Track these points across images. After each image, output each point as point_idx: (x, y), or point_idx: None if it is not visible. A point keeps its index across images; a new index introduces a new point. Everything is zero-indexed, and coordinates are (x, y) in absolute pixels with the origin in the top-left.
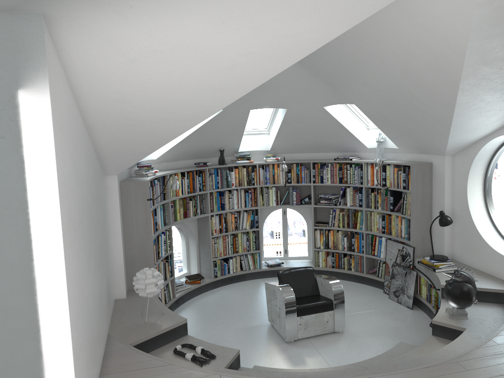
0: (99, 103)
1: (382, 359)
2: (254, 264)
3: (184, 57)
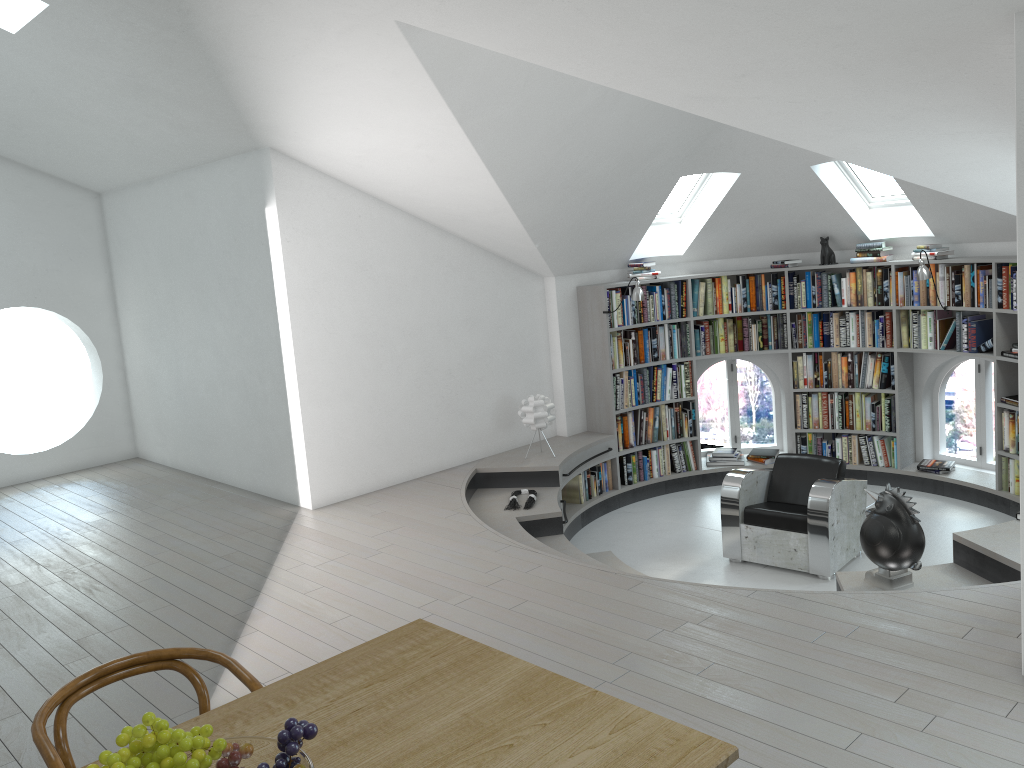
0: (402, 202)
1: None
2: (886, 458)
3: (383, 157)
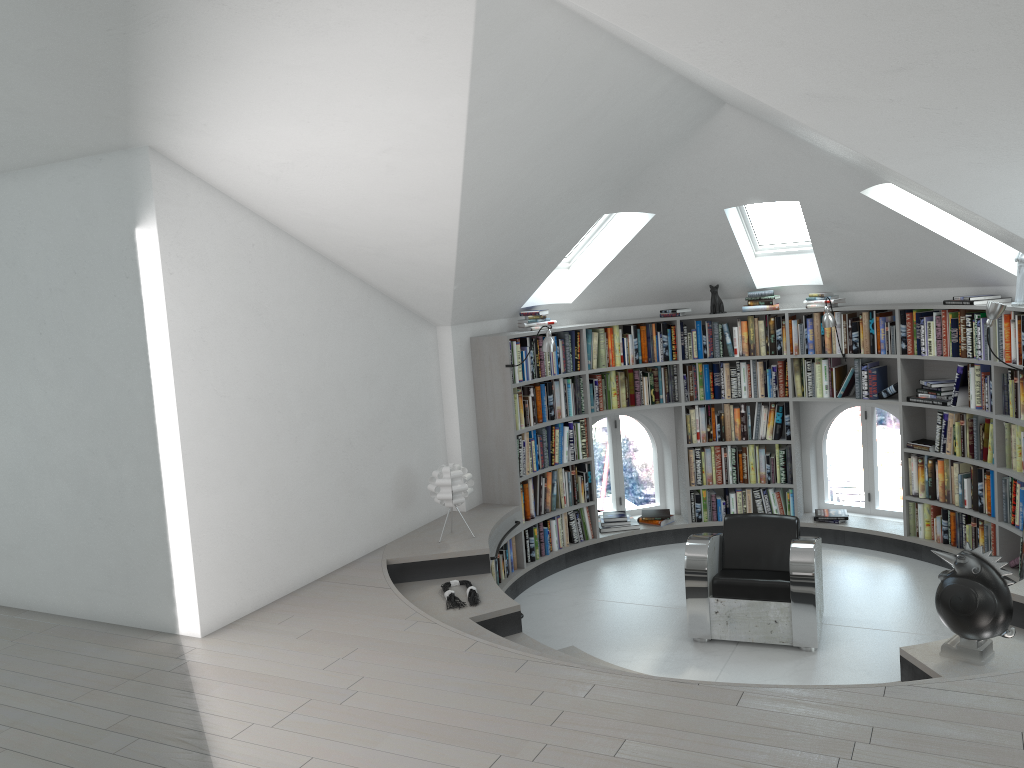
0: (305, 229)
1: None
2: (782, 510)
3: (320, 166)
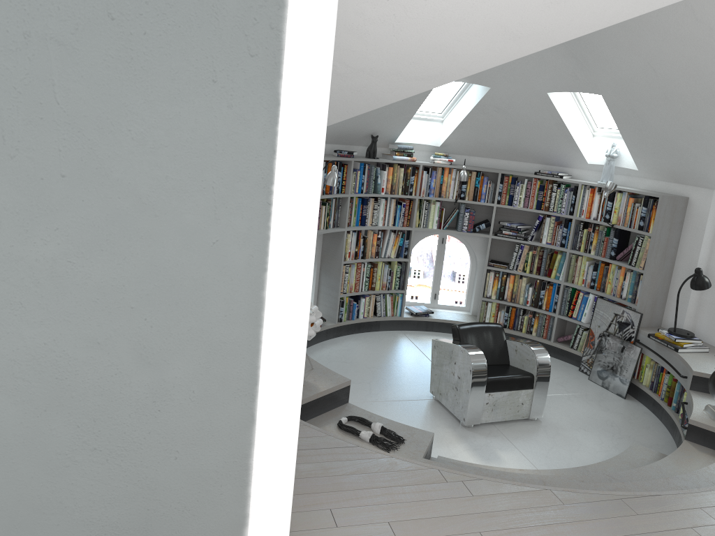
0: None
1: (615, 465)
2: (393, 309)
3: None
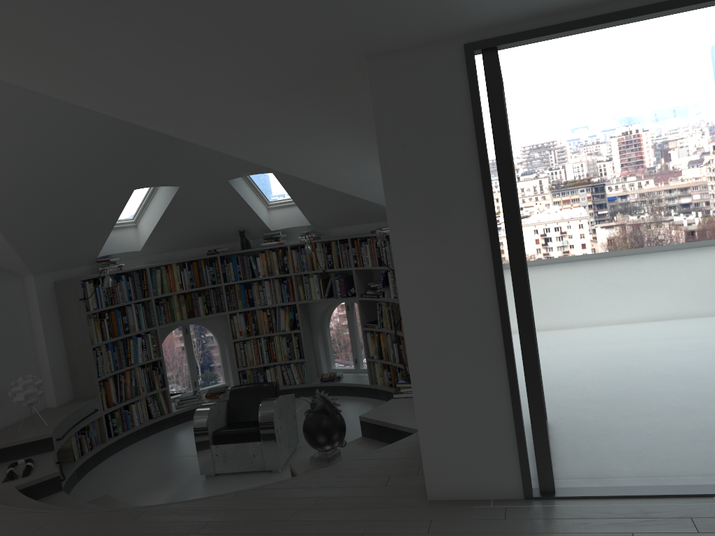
0: None
1: None
2: (300, 377)
3: None
